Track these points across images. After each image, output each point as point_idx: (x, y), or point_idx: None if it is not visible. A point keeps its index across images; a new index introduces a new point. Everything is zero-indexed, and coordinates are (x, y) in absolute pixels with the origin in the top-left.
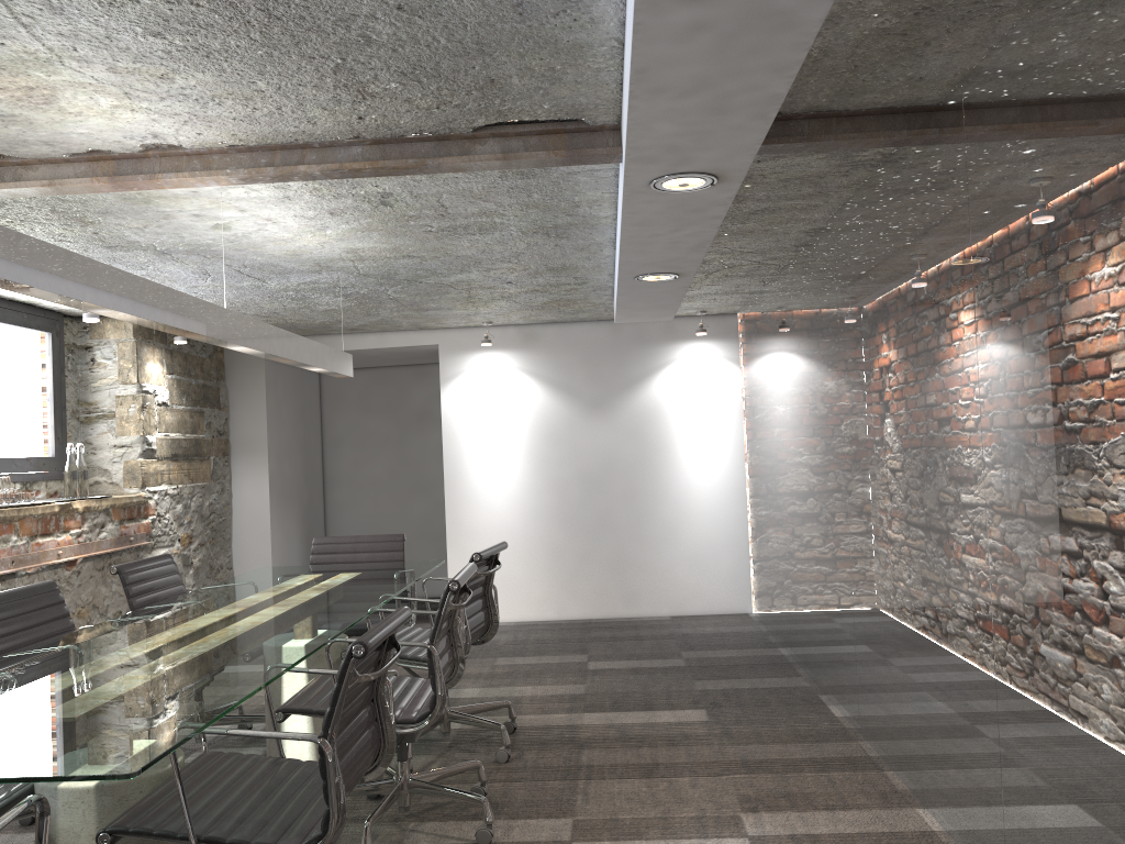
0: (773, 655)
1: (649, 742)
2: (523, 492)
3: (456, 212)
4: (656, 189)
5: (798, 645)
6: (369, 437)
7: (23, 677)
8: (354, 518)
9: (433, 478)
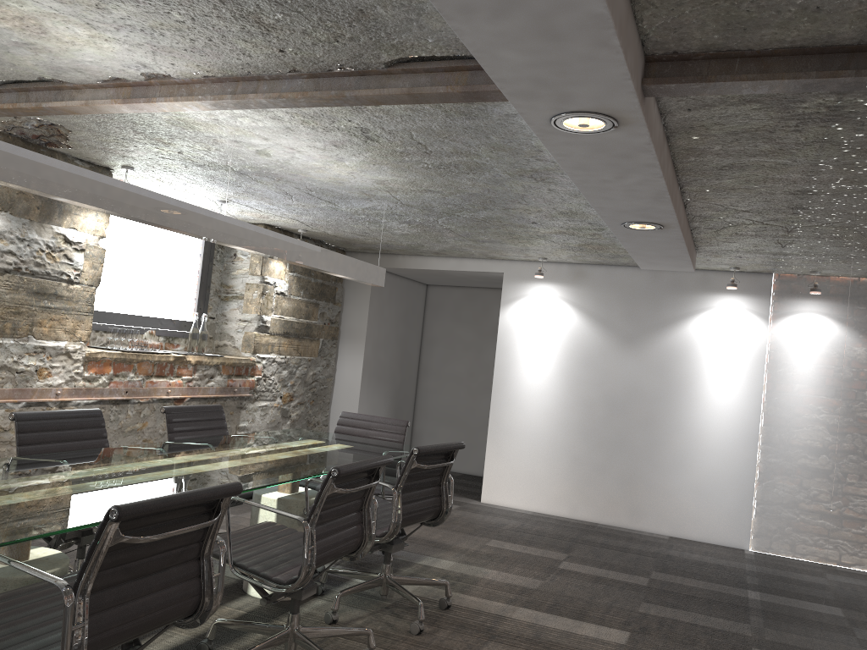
0: (738, 596)
1: None
2: (555, 405)
3: (436, 151)
4: (561, 129)
5: (757, 593)
6: (456, 342)
7: None
8: (436, 403)
9: None
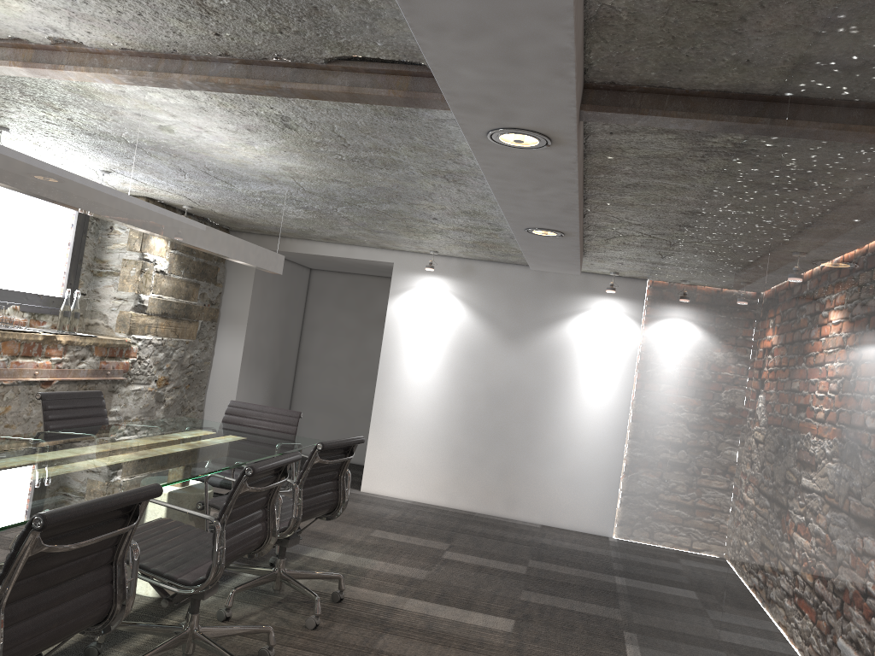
0: (607, 582)
1: (446, 641)
2: (439, 396)
3: (355, 144)
4: (495, 142)
5: (625, 579)
6: (339, 328)
7: None
8: (315, 389)
9: None
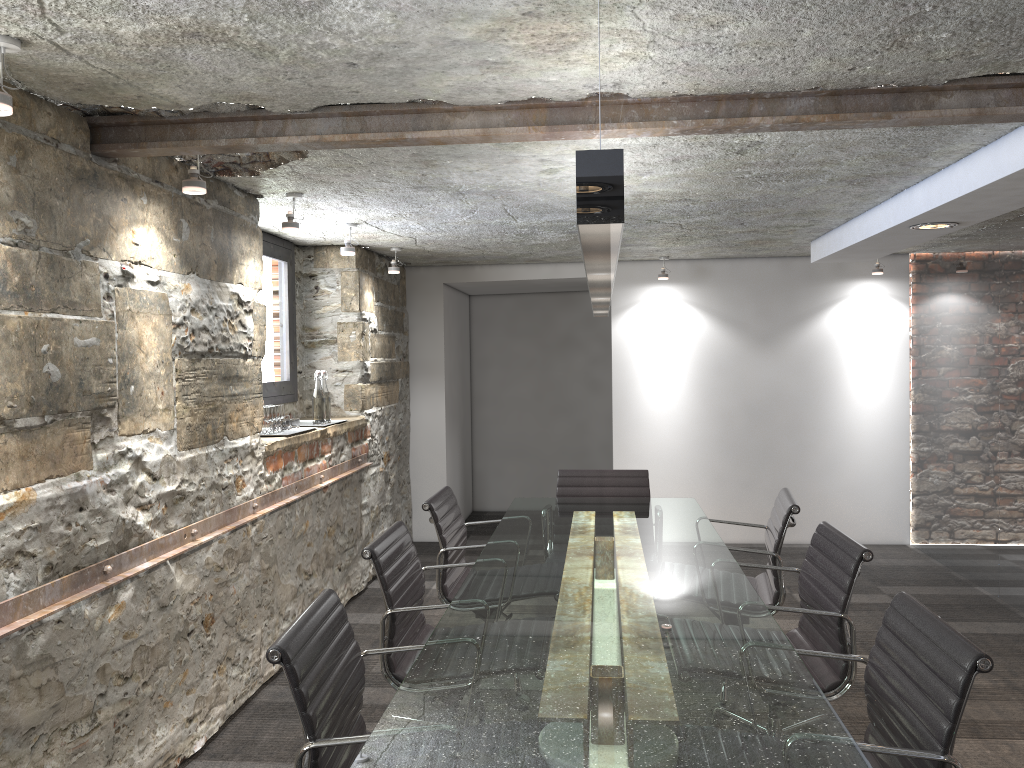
0: (977, 595)
1: None
2: (689, 421)
3: (796, 161)
4: None
5: (1015, 589)
6: (515, 360)
7: (517, 650)
8: (499, 435)
9: (575, 400)
